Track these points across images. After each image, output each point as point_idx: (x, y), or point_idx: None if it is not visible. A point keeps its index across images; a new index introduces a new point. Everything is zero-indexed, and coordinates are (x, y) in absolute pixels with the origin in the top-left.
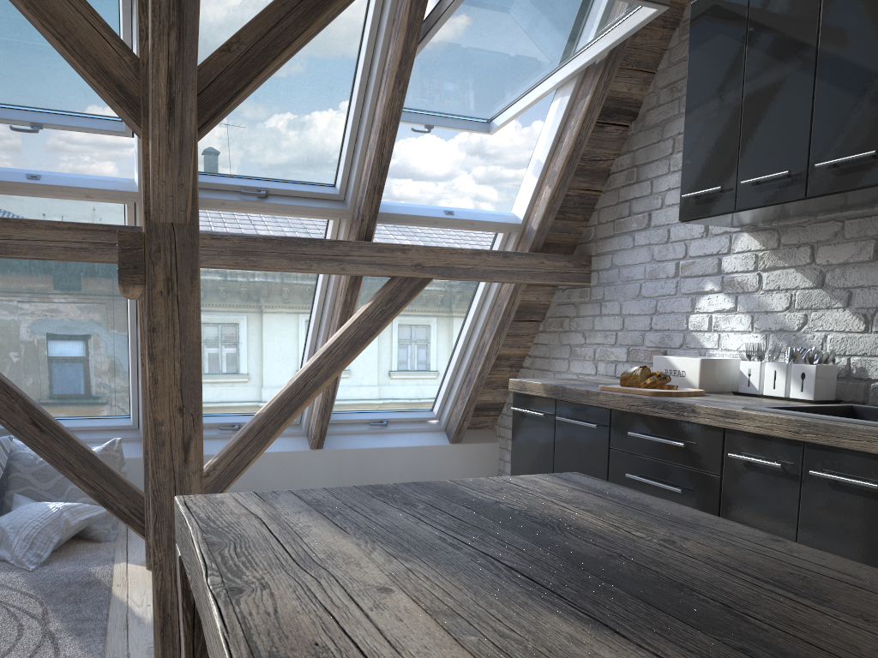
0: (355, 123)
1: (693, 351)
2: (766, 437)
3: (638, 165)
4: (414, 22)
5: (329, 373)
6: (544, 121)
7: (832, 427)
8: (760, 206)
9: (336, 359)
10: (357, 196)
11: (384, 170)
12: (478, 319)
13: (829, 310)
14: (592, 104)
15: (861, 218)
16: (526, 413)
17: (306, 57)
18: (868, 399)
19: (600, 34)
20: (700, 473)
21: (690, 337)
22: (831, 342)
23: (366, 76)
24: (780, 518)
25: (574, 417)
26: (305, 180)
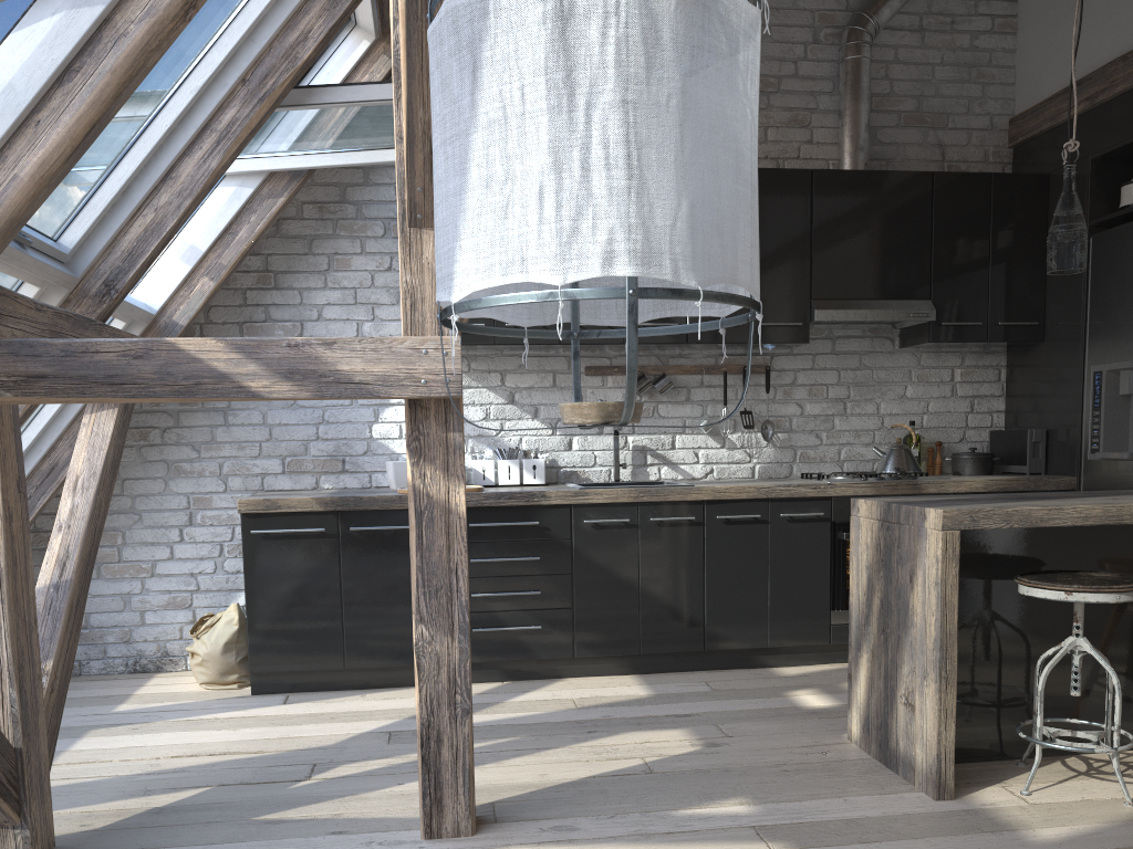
0: (137, 171)
1: (382, 457)
2: (609, 504)
3: (274, 271)
4: (280, 98)
5: (106, 511)
6: (203, 203)
7: (661, 489)
8: (516, 344)
9: (108, 491)
10: (102, 263)
11: (168, 241)
12: (47, 431)
13: (521, 420)
14: (282, 207)
15: (539, 357)
16: (277, 533)
17: (146, 79)
18: (558, 480)
19: (330, 151)
20: (550, 541)
21: (377, 445)
22: (527, 443)
23: (177, 122)
24: (625, 554)
25: (373, 524)
26: (41, 227)
